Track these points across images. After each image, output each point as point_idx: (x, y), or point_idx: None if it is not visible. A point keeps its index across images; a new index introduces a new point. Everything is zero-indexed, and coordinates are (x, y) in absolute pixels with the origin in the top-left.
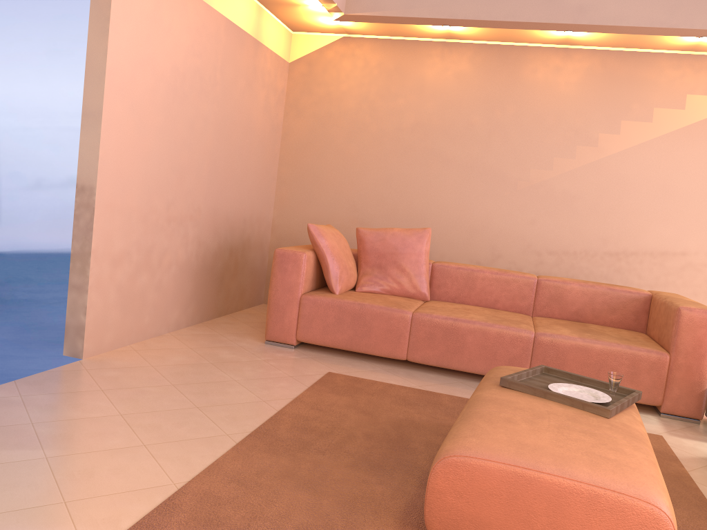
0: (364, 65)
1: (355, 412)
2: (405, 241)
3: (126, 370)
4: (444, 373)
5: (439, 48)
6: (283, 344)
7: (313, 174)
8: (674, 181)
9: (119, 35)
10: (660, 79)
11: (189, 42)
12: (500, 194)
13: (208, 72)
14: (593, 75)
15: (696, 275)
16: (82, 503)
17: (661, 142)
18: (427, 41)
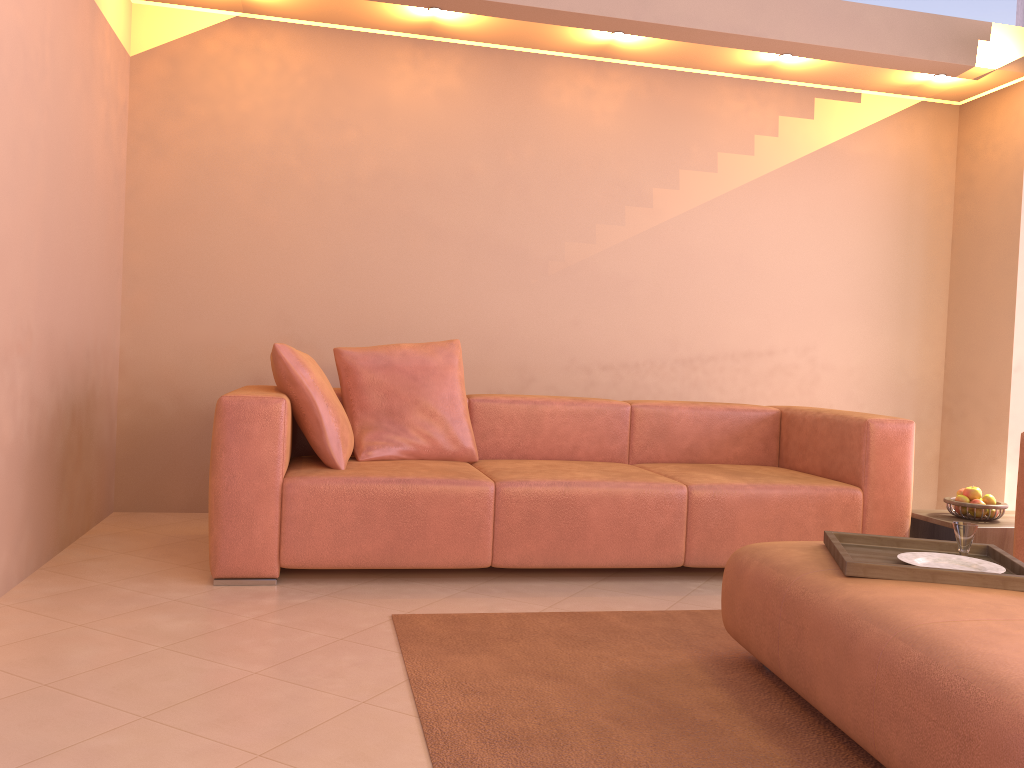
0: (281, 70)
1: (536, 680)
2: (428, 365)
3: None
4: (548, 576)
5: (408, 49)
6: (254, 580)
7: (197, 261)
8: (751, 253)
9: None
10: (722, 113)
11: None
12: (525, 282)
13: (33, 44)
14: (638, 103)
15: (787, 380)
16: None
17: (731, 200)
18: (387, 36)
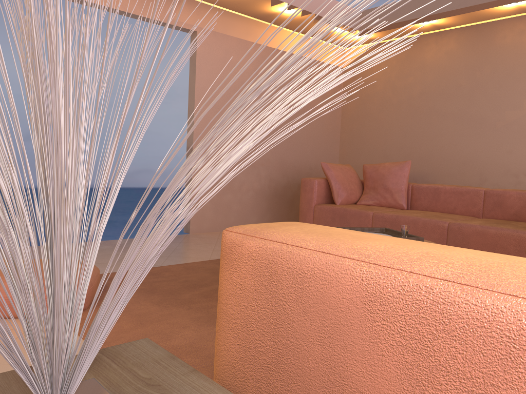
0: (387, 60)
1: None
2: (390, 170)
3: (203, 238)
4: None
5: (434, 37)
6: None
7: (359, 136)
8: None
9: (202, 72)
10: None
11: (252, 68)
12: (483, 133)
13: None
14: None
15: None
16: (120, 264)
17: None
18: (425, 34)
